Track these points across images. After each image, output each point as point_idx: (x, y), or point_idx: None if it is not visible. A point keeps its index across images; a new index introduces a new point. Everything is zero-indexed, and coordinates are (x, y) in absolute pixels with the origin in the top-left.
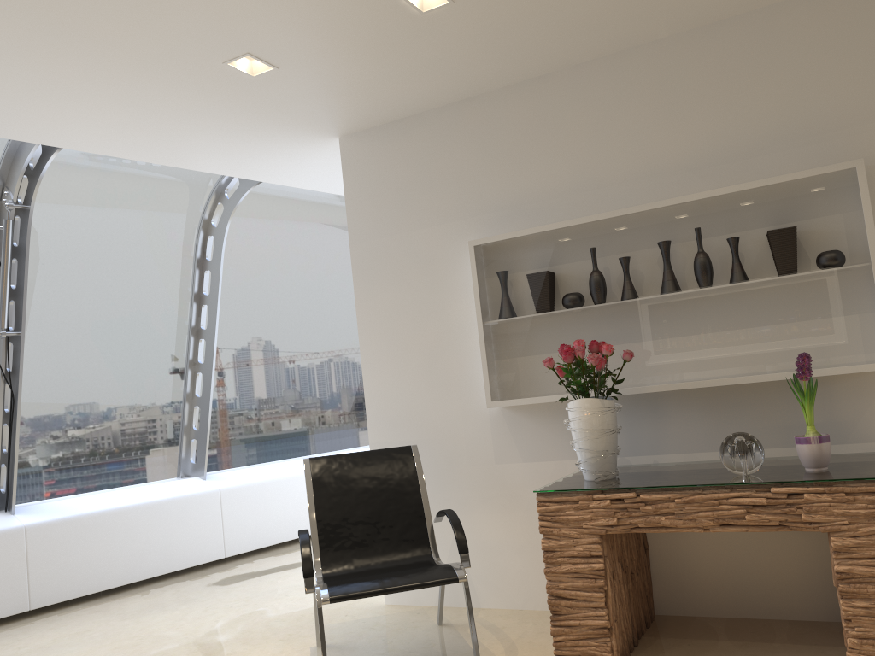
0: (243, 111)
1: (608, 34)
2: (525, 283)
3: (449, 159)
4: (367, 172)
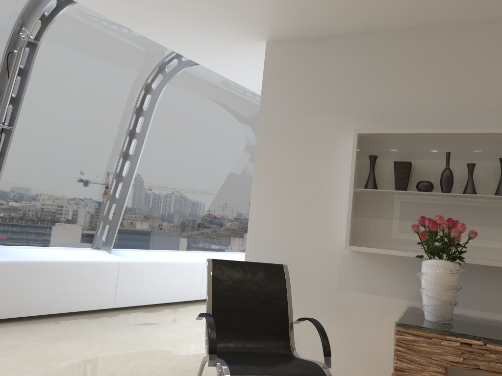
0: (214, 2)
1: (497, 2)
2: (392, 167)
3: (346, 70)
4: (282, 69)
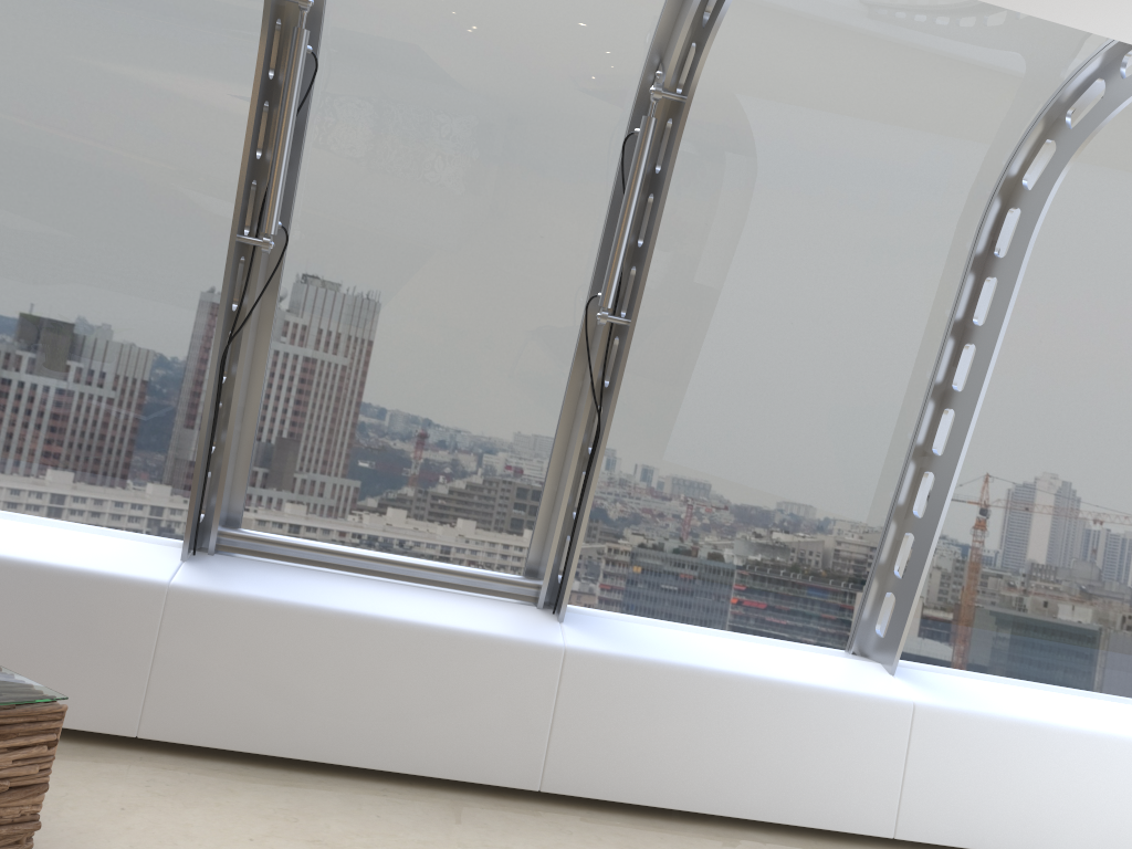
0: None
1: None
2: None
3: None
4: None
